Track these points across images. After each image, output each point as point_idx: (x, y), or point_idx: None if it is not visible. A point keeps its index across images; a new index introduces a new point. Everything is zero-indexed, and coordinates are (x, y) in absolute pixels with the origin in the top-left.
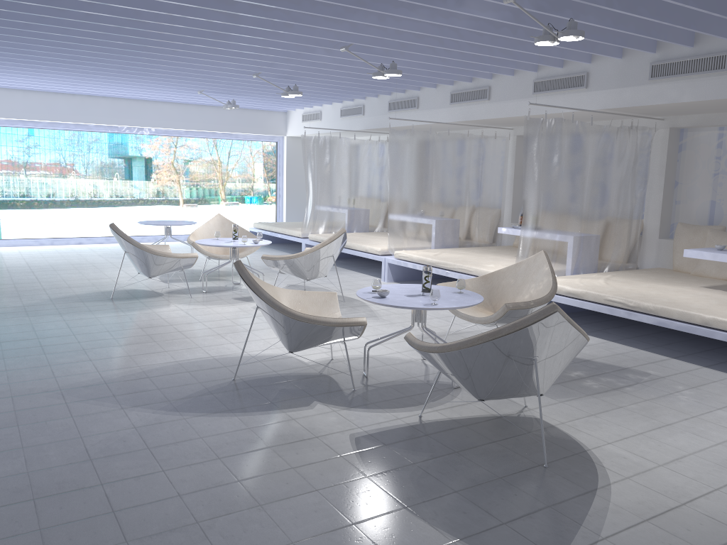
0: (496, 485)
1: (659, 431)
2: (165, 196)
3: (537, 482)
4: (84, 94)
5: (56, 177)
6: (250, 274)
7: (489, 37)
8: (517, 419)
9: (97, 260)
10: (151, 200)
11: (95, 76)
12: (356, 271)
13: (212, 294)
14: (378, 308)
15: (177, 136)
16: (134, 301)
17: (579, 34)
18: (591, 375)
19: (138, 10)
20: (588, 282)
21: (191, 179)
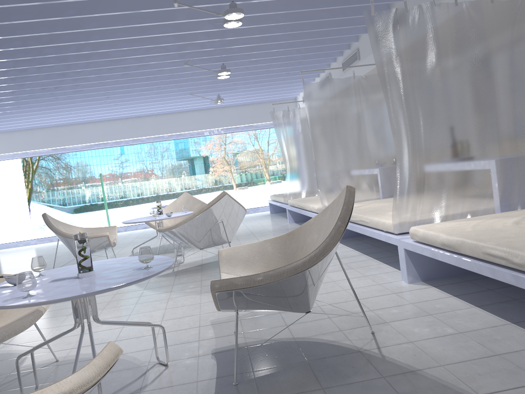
0: None
1: None
2: (221, 183)
3: None
4: (133, 117)
5: (142, 181)
6: None
7: None
8: None
9: (126, 241)
10: (211, 188)
11: (103, 98)
12: None
13: None
14: None
15: (208, 135)
16: None
17: None
18: None
19: None
20: (490, 223)
21: (240, 168)
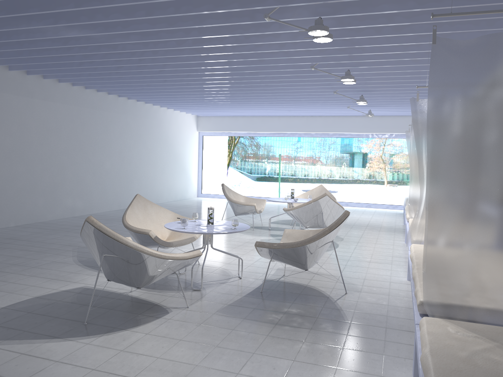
0: (45, 318)
1: (194, 345)
2: (374, 178)
3: (58, 325)
4: (308, 115)
5: (309, 165)
6: (151, 203)
7: (385, 38)
8: (159, 308)
9: (280, 210)
10: (365, 180)
11: (282, 104)
12: None
13: (268, 231)
14: (330, 253)
15: (365, 137)
16: None
17: (314, 28)
18: (296, 314)
19: (196, 68)
20: None
21: (393, 167)
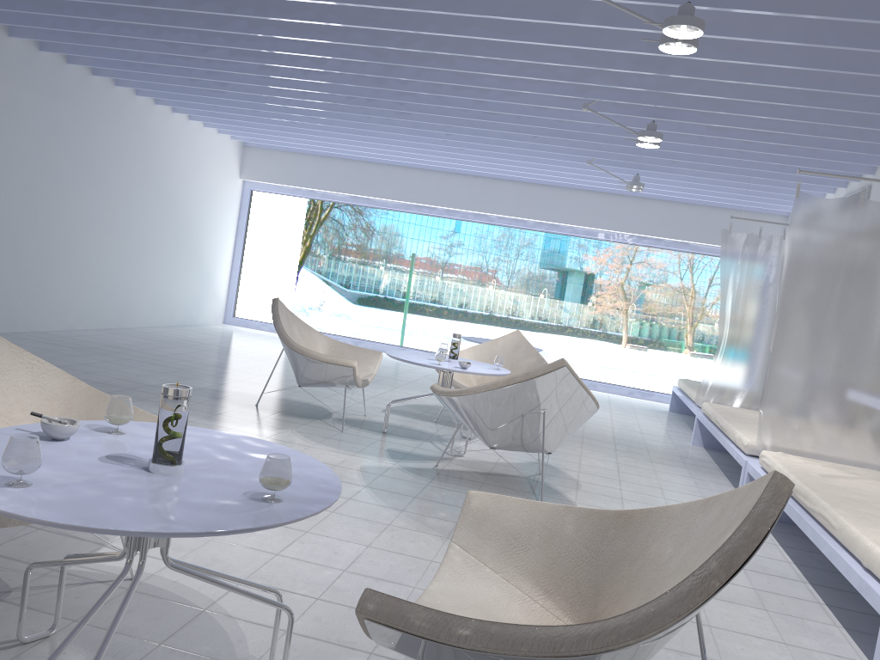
0: None
1: None
2: (603, 328)
3: None
4: (488, 176)
5: (473, 284)
6: None
7: None
8: None
9: (407, 377)
10: (583, 330)
11: (441, 135)
12: (733, 482)
13: (381, 437)
14: None
15: (603, 240)
16: (262, 414)
17: None
18: None
19: None
20: None
21: (644, 311)
